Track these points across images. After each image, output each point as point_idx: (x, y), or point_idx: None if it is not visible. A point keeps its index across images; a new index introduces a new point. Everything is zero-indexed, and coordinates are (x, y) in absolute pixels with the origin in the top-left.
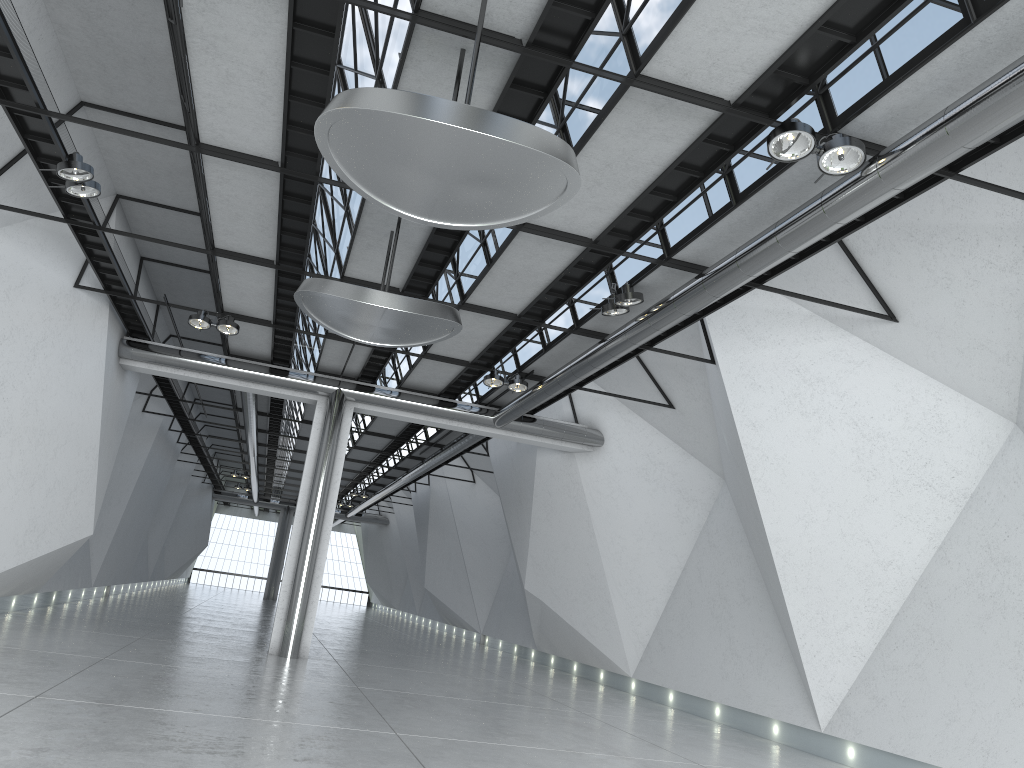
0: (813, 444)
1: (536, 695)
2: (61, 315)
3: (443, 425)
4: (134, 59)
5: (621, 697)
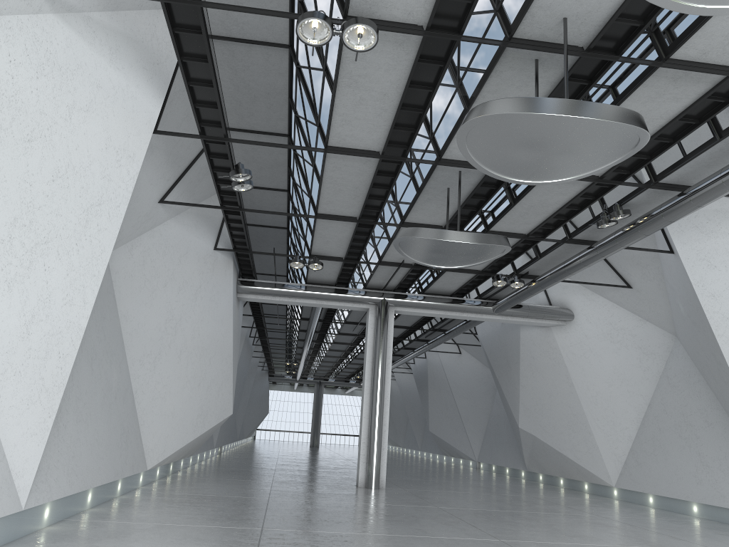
0: None
1: (555, 505)
2: (208, 269)
3: (456, 316)
4: (261, 95)
5: (611, 502)
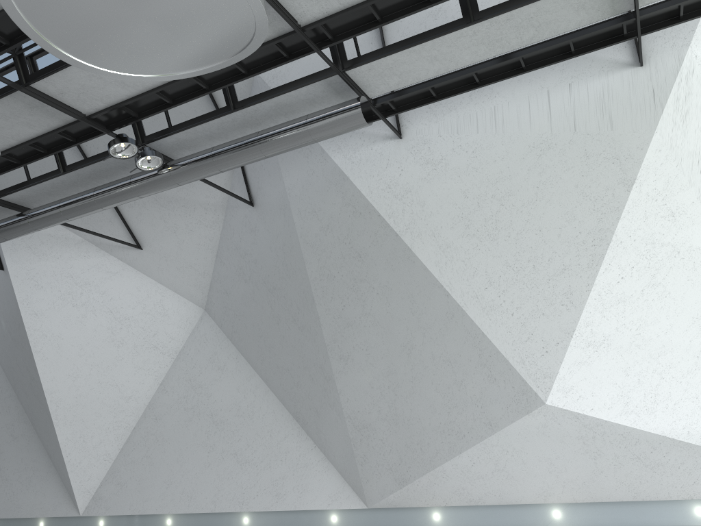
0: (81, 325)
1: None
2: None
3: None
4: None
5: None
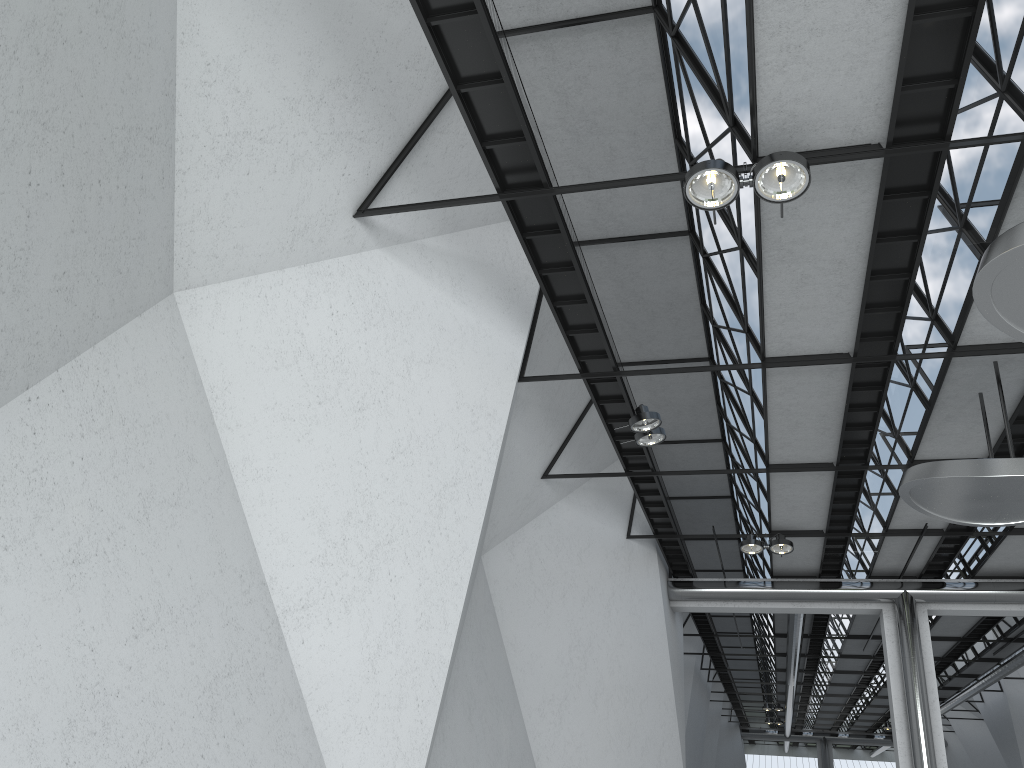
0: None
1: None
2: (621, 567)
3: None
4: (661, 308)
5: None
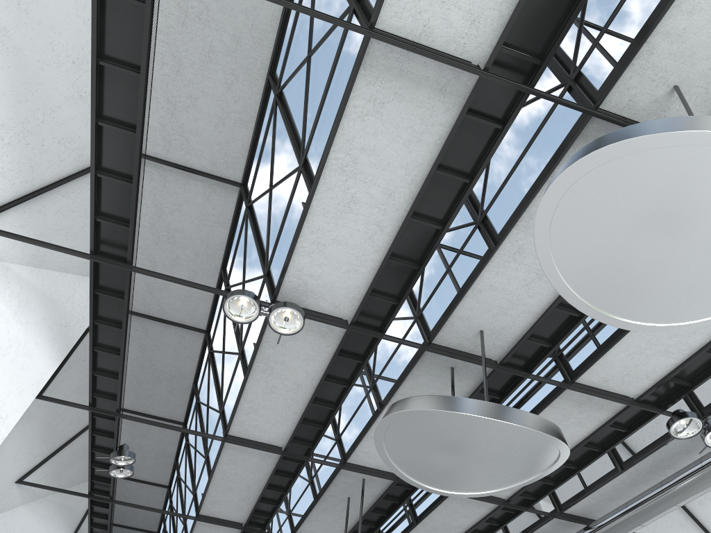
0: None
1: None
2: None
3: None
4: (165, 376)
5: None
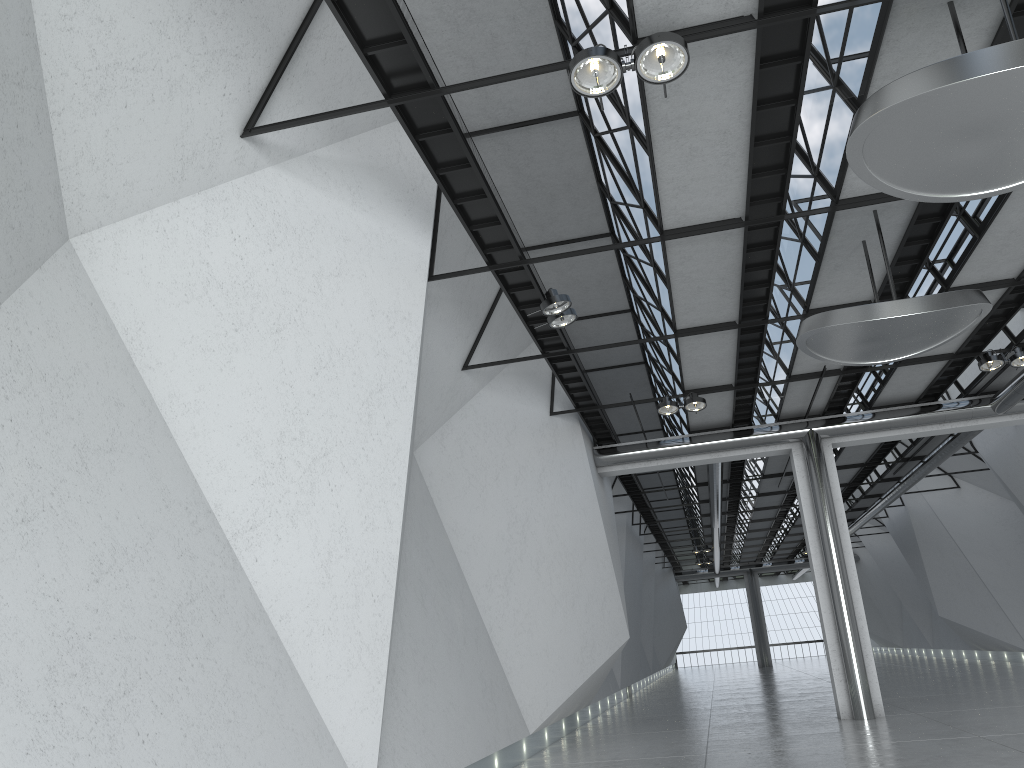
0: None
1: None
2: (548, 444)
3: (934, 432)
4: (559, 190)
5: None
